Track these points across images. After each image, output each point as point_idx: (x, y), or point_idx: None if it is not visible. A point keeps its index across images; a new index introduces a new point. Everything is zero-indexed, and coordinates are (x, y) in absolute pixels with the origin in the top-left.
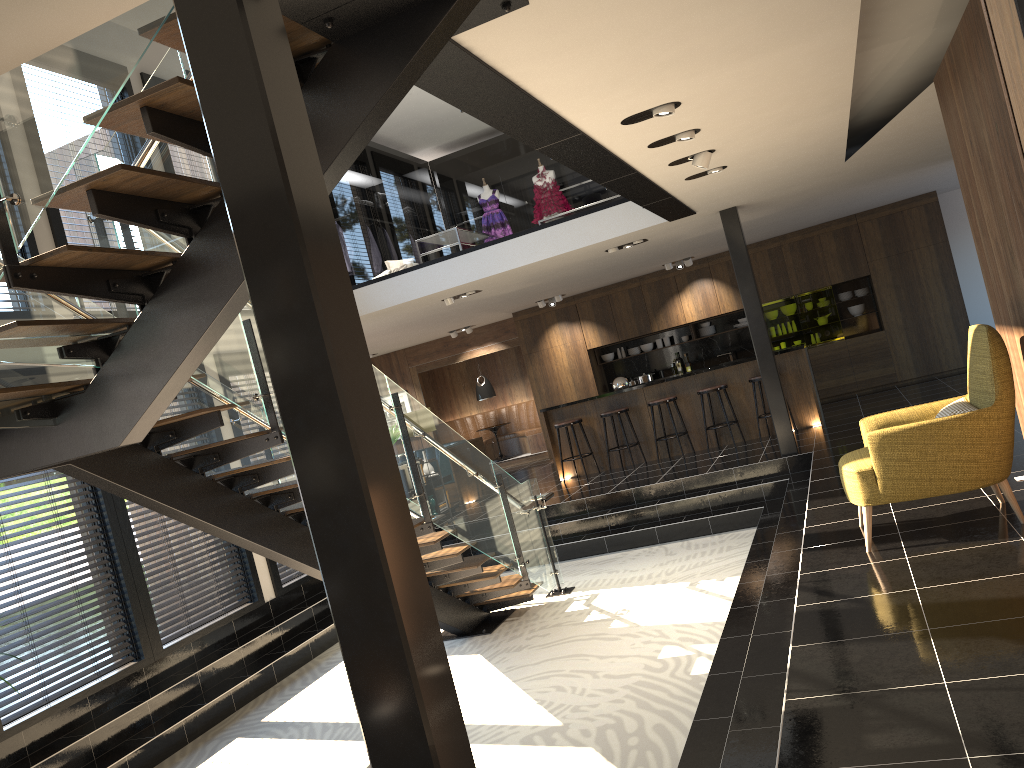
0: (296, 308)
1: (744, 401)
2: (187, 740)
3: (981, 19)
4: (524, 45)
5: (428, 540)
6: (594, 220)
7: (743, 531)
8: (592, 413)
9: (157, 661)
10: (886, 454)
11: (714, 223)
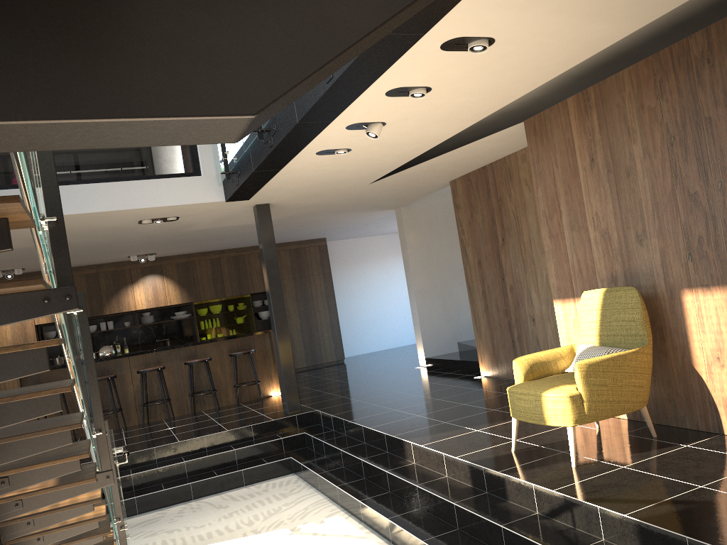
0: None
1: (220, 373)
2: None
3: (691, 57)
4: None
5: (84, 498)
6: (155, 186)
7: (276, 480)
8: None
9: None
10: (591, 380)
11: (229, 218)
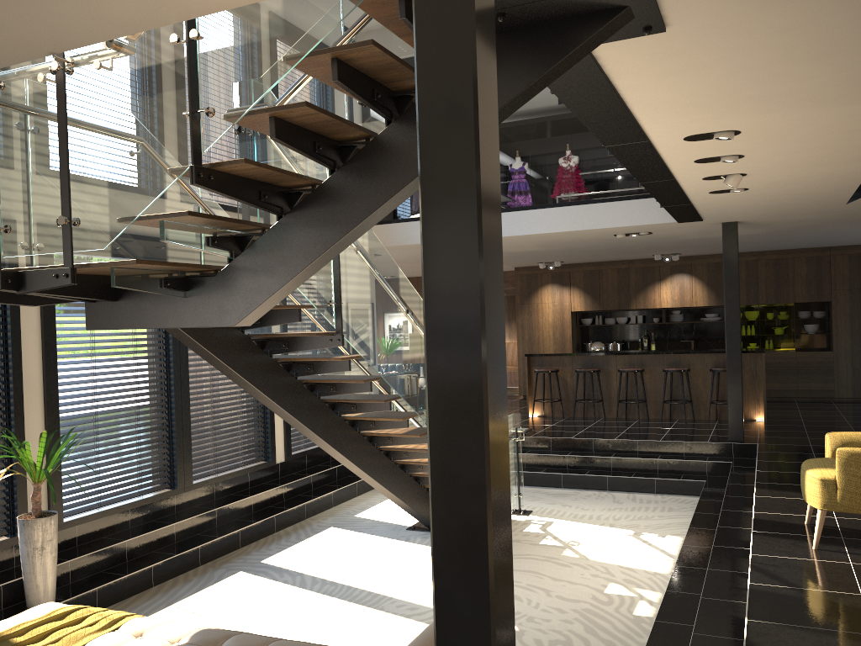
0: (461, 263)
1: (701, 386)
2: (199, 563)
3: None
4: (642, 63)
5: None
6: (613, 208)
7: (683, 497)
8: (568, 366)
9: (186, 492)
10: (851, 470)
11: (712, 231)
